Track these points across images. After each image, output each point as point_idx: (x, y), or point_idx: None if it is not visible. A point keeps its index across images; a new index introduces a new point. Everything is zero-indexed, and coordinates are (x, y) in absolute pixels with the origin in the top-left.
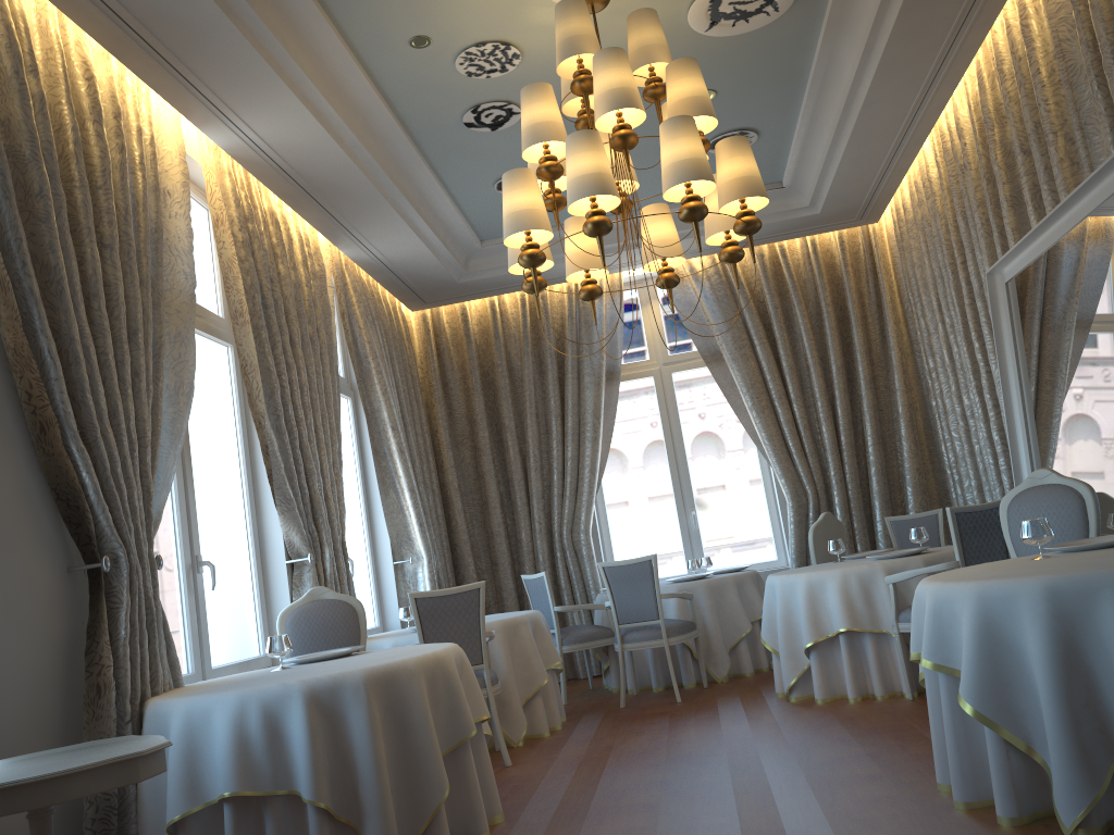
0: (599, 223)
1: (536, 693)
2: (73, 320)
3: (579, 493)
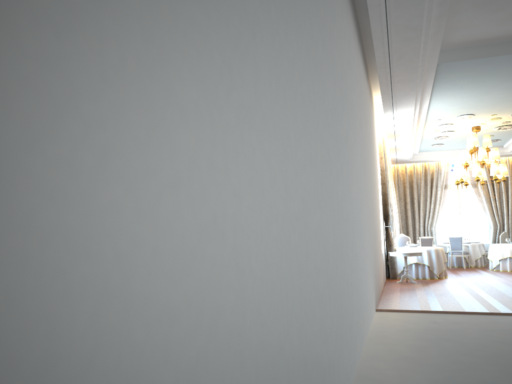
0: (478, 179)
1: None
2: (389, 187)
3: (433, 217)
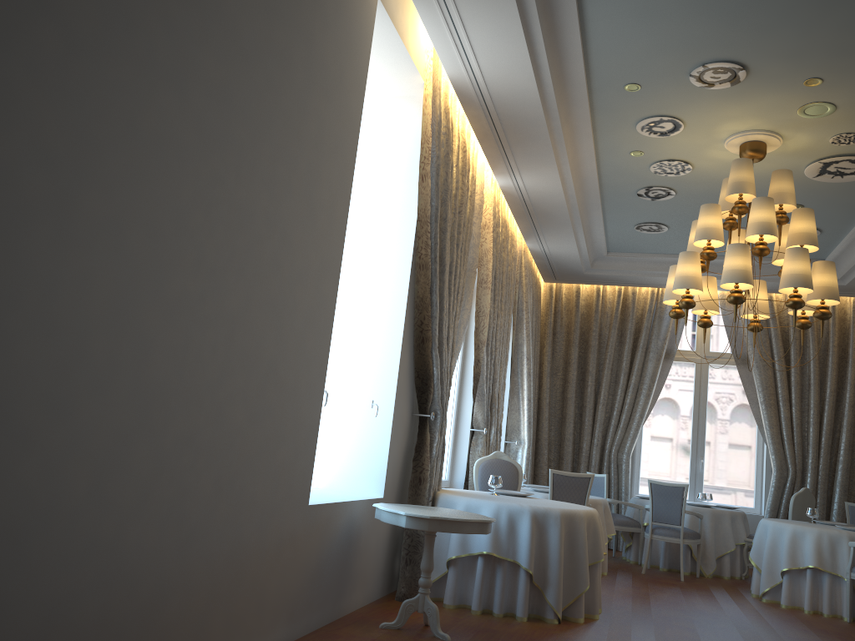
0: (738, 298)
1: None
2: (445, 287)
3: (629, 427)
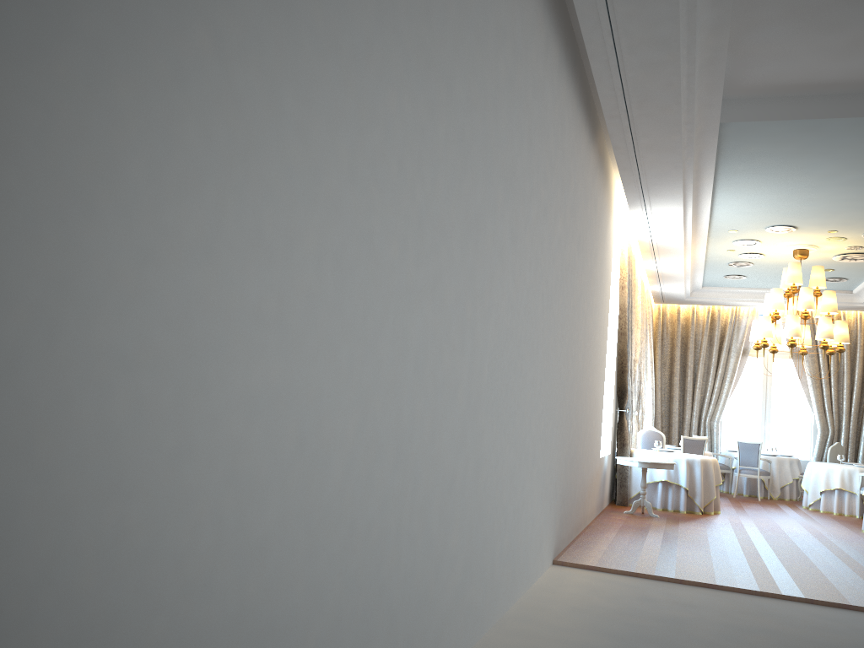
0: (793, 344)
1: None
2: (632, 342)
3: (717, 404)
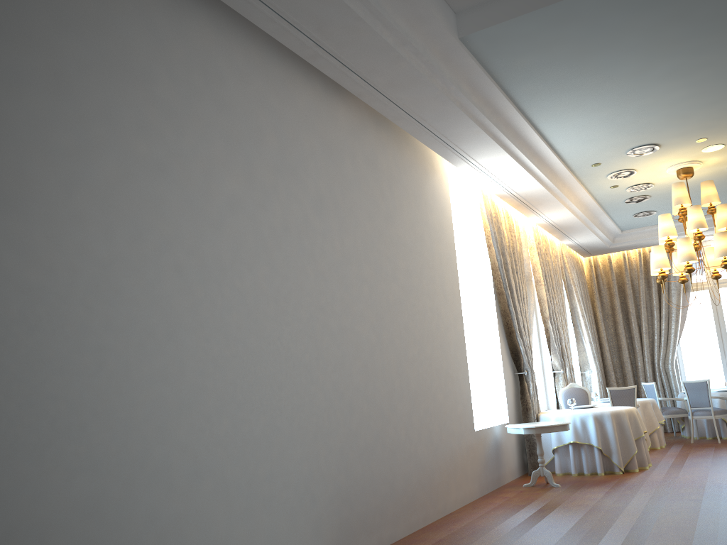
0: (690, 269)
1: (654, 431)
2: (515, 300)
3: (668, 345)
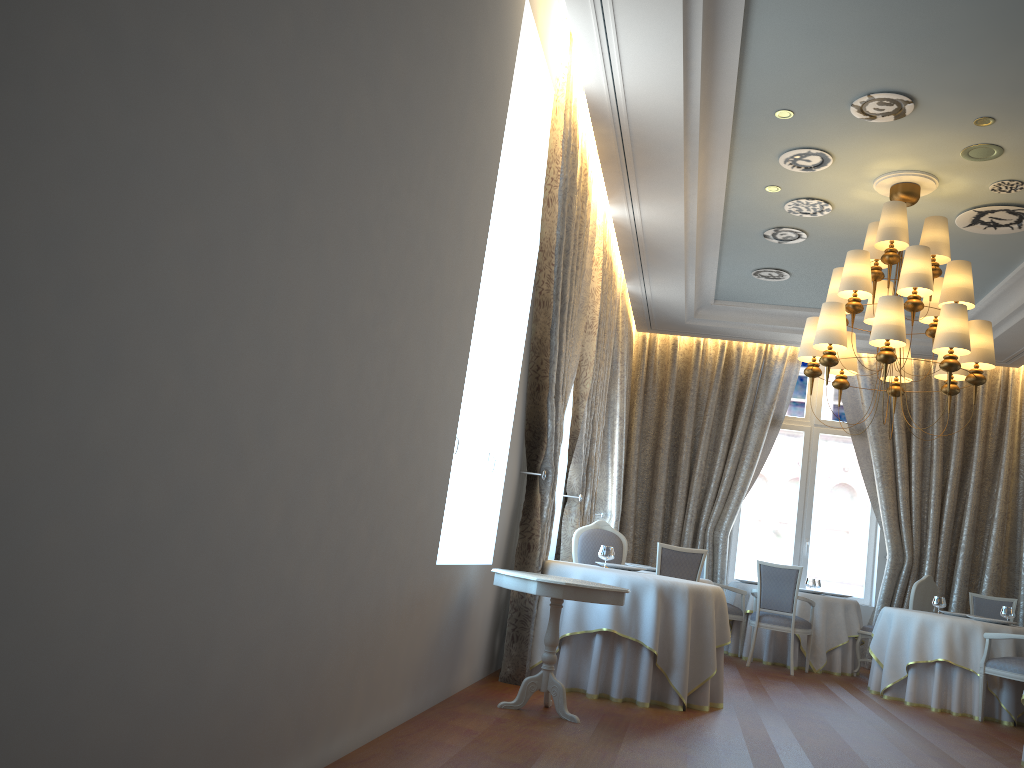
0: (890, 356)
1: None
2: (565, 328)
3: (728, 502)
